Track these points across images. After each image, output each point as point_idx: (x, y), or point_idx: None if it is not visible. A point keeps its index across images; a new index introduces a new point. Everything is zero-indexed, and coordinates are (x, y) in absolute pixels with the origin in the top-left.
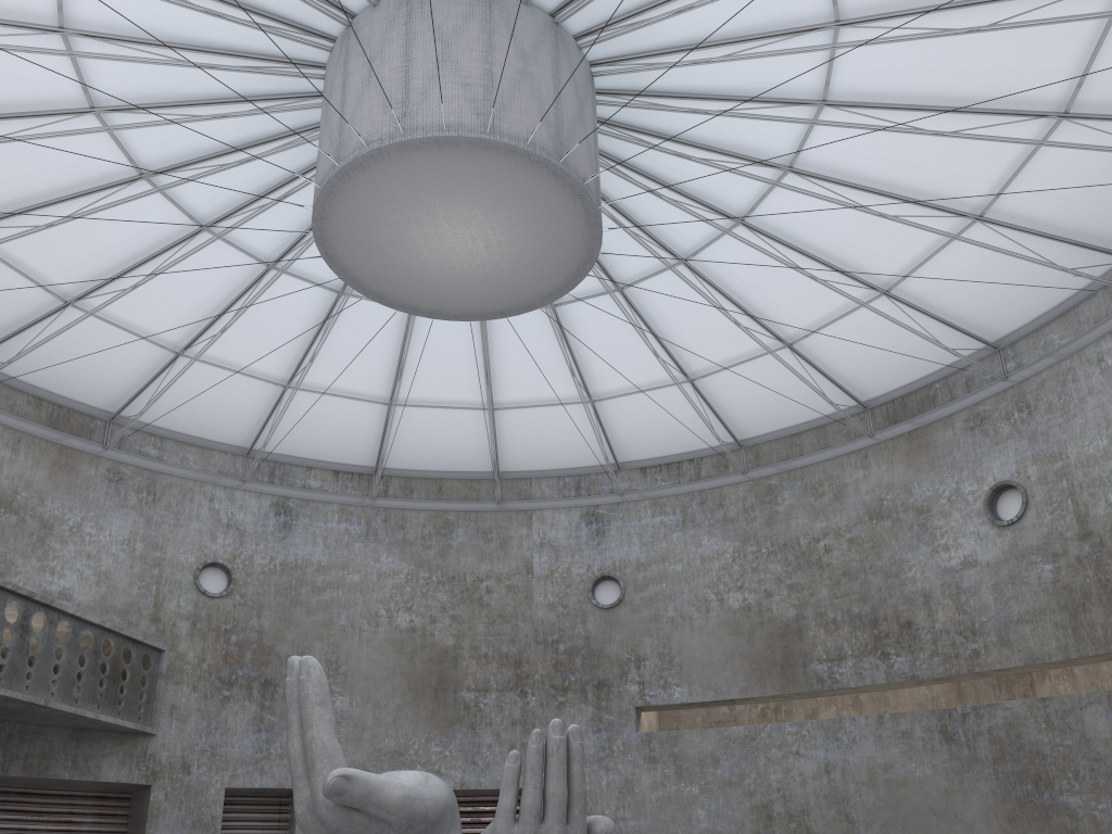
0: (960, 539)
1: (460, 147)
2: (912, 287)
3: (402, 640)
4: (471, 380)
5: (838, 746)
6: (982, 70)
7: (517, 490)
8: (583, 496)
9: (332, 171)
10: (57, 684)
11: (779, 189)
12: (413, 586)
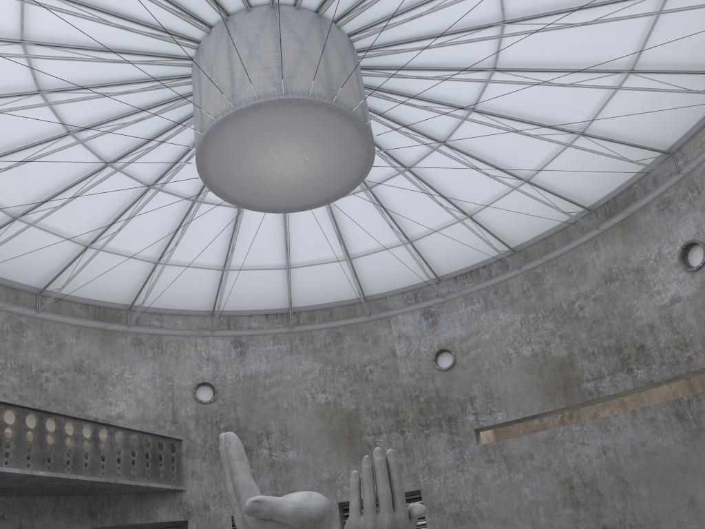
0: (667, 285)
1: (269, 107)
2: (599, 126)
3: (323, 410)
4: (333, 244)
5: (609, 434)
6: None
7: (378, 306)
8: (420, 302)
9: (200, 138)
10: (120, 469)
11: (492, 84)
12: (324, 377)
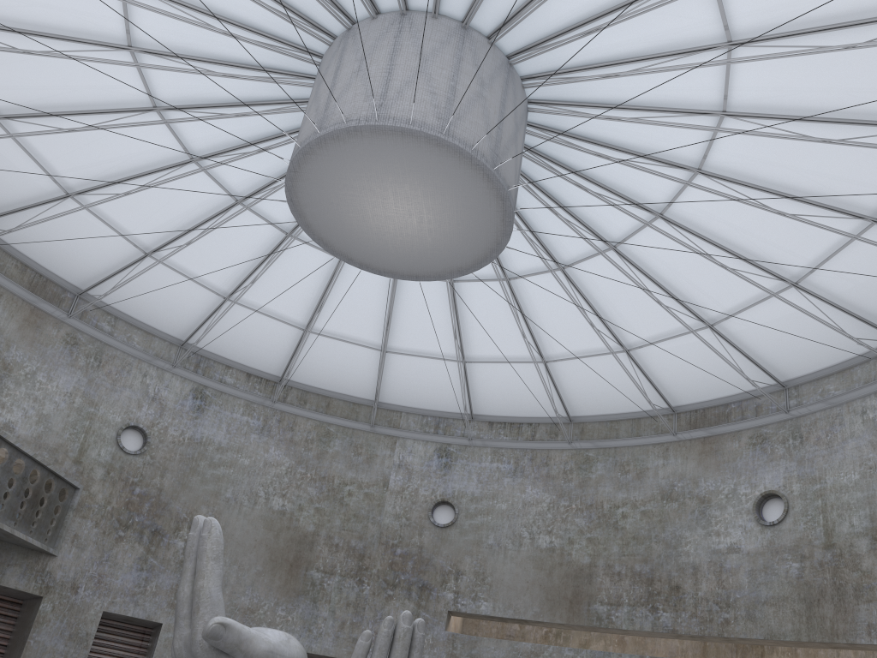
0: (730, 529)
1: (420, 140)
2: (731, 326)
3: (272, 519)
4: (374, 325)
5: None
6: (823, 172)
7: (389, 419)
8: (440, 435)
9: (313, 136)
10: None
11: (648, 229)
12: (290, 478)
